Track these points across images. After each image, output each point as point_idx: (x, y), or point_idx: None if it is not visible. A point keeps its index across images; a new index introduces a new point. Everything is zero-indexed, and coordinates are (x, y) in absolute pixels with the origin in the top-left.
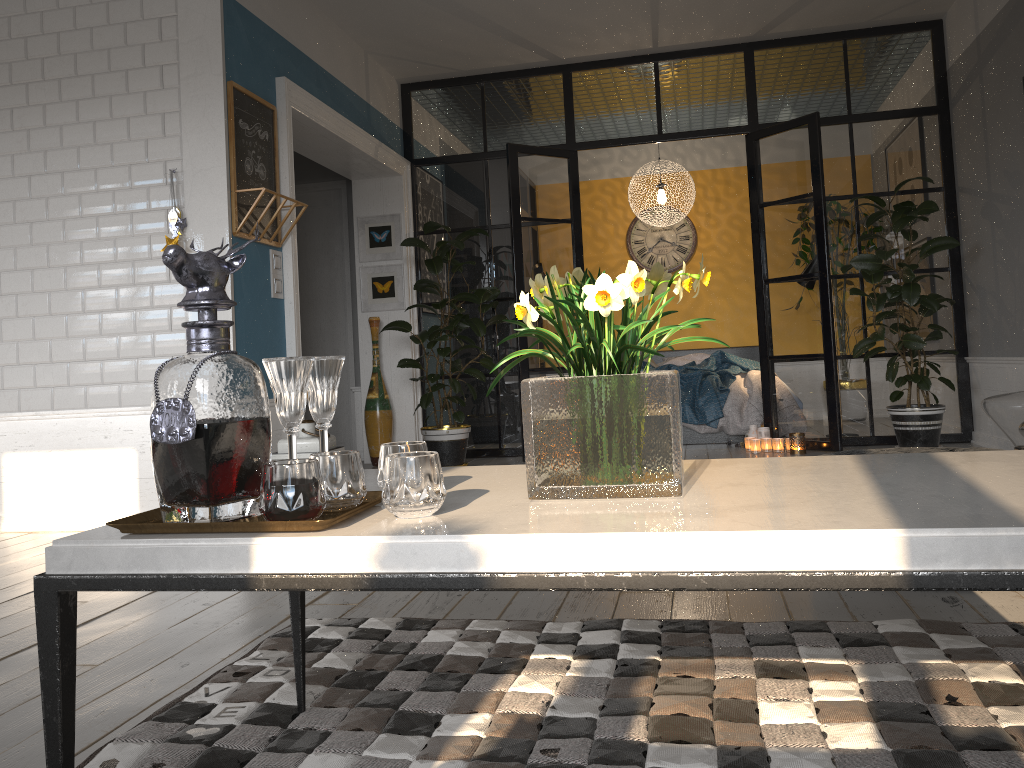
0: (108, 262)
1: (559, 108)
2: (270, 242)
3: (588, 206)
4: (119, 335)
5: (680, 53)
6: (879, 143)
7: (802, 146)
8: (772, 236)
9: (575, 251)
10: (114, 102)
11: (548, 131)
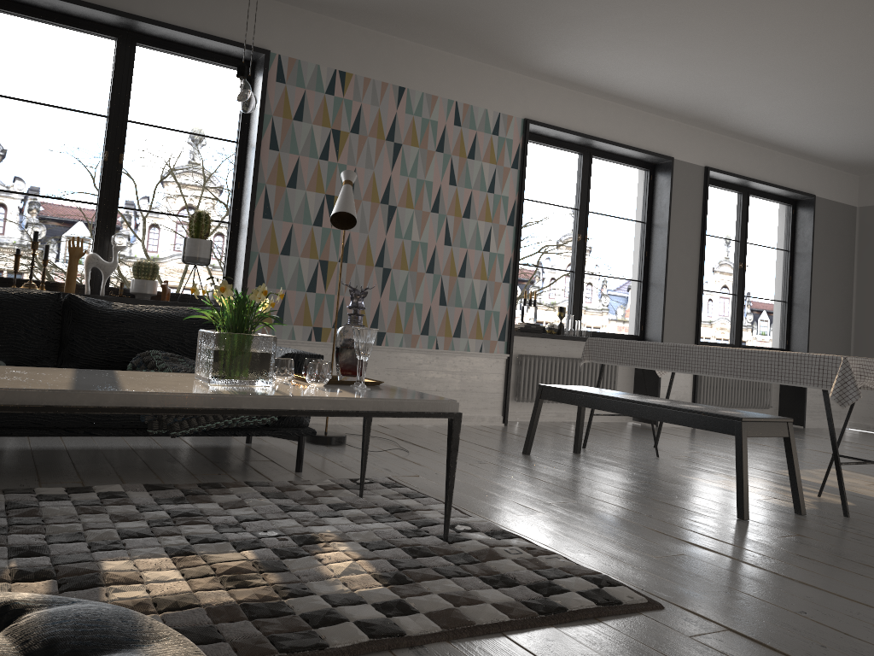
0: None
1: None
2: None
3: None
4: None
5: None
6: None
7: None
8: None
9: None
10: None
11: None
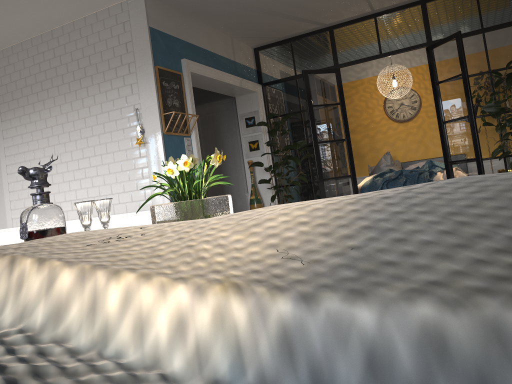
0: (116, 151)
1: (329, 48)
2: (183, 134)
3: (362, 92)
4: (123, 182)
5: (387, 11)
6: (501, 41)
7: (454, 50)
8: (444, 99)
9: (343, 118)
10: (112, 82)
11: (324, 60)
